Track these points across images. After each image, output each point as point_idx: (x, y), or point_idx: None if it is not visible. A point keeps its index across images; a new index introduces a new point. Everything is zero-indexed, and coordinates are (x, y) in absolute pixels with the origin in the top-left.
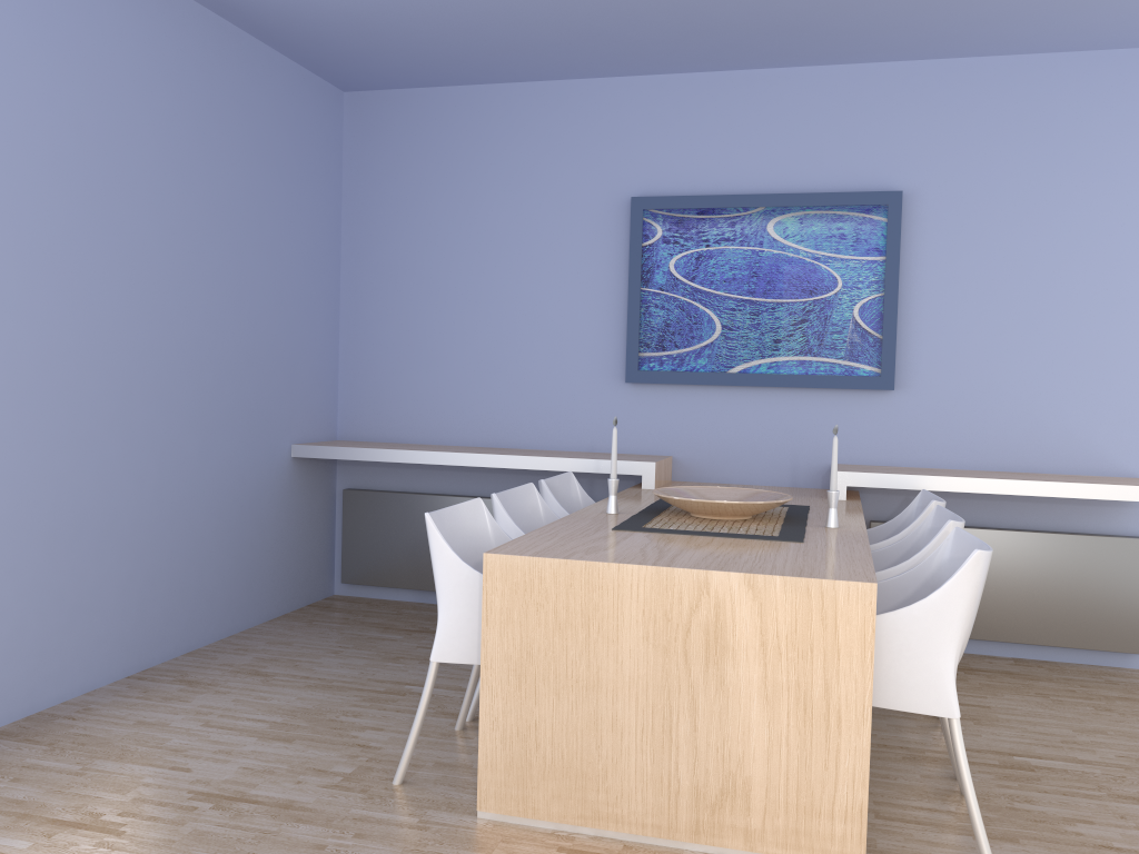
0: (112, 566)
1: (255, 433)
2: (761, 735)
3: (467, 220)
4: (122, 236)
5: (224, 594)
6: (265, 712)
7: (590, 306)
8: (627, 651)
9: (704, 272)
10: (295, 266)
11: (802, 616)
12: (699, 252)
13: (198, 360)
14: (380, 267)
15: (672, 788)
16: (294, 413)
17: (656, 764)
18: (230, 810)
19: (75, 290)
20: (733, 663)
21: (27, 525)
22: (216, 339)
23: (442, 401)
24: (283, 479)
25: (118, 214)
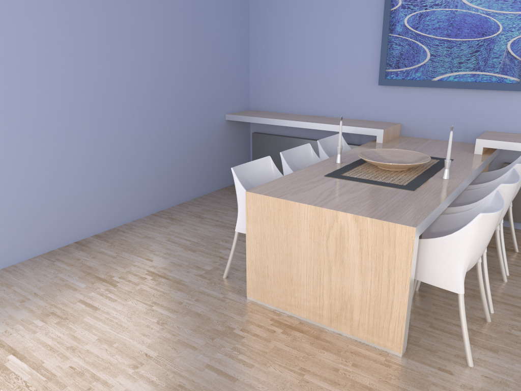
0: (141, 172)
1: (206, 111)
2: (358, 288)
3: (305, 0)
4: (132, 30)
5: (194, 180)
6: (192, 236)
7: (363, 44)
8: (303, 242)
9: (423, 24)
10: (223, 30)
11: (379, 238)
12: (420, 13)
13: (175, 81)
14: (266, 26)
15: (320, 303)
16: (226, 100)
17: (314, 292)
18: (157, 281)
19: (112, 58)
20: (347, 254)
21: (101, 158)
22: (183, 71)
23: (293, 93)
24: (221, 130)
25: (129, 20)
